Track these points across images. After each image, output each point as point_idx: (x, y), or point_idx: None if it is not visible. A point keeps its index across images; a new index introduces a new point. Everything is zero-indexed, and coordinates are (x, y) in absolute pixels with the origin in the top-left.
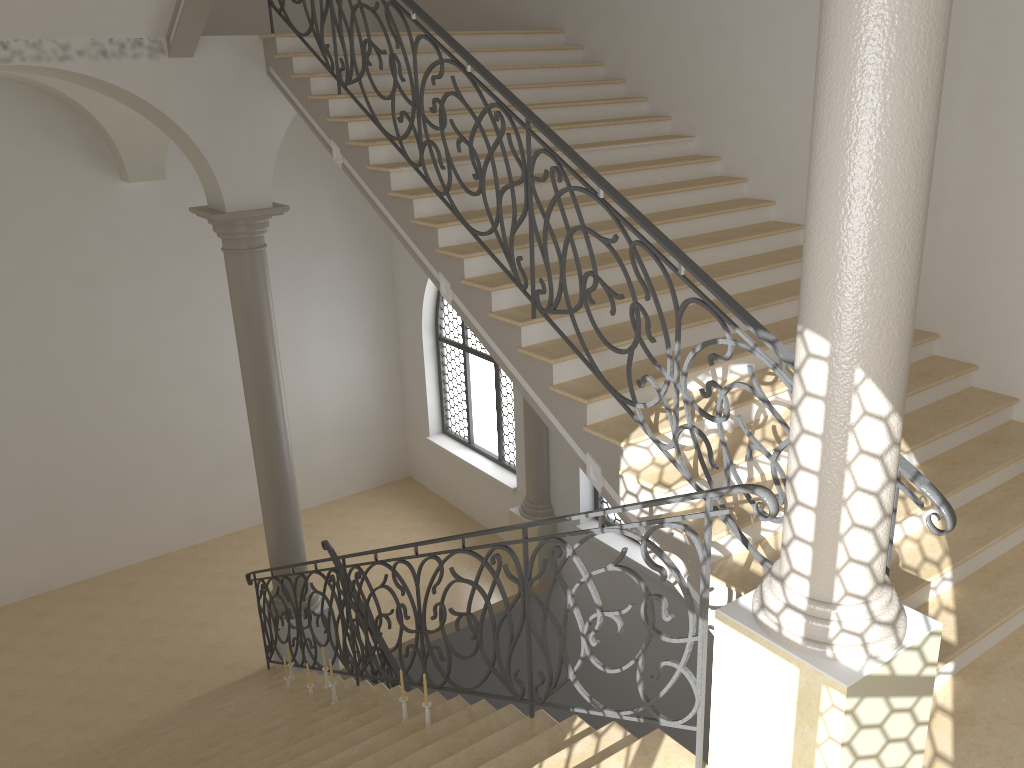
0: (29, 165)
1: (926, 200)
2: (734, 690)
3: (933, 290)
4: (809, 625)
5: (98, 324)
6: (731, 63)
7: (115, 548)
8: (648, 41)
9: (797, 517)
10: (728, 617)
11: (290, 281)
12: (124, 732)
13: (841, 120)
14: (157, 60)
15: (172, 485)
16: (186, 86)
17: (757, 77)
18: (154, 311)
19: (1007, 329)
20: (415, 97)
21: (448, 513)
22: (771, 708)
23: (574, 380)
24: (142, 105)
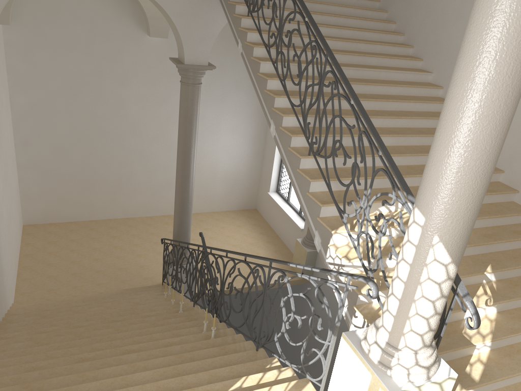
0: (106, 19)
1: (495, 156)
2: (342, 374)
3: None
4: (382, 356)
5: (123, 102)
6: (461, 37)
7: (110, 209)
8: (421, 15)
9: (390, 300)
10: (347, 338)
11: (218, 100)
12: (90, 296)
13: (456, 103)
14: None
15: (142, 186)
16: None
17: None
18: (150, 101)
19: None
20: (280, 27)
21: (269, 232)
22: (356, 389)
23: (321, 192)
24: (155, 3)
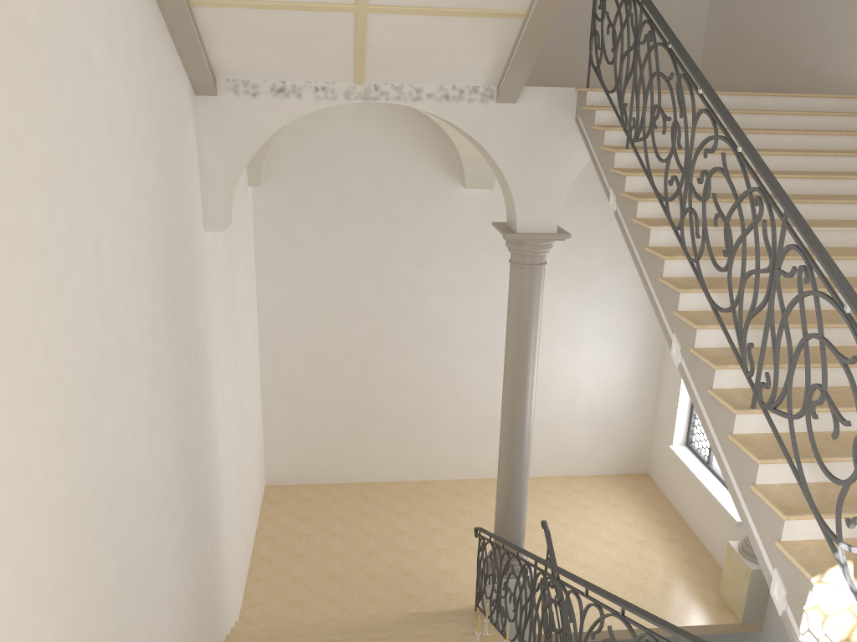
0: (398, 166)
1: None
2: None
3: None
4: None
5: (421, 293)
6: None
7: (397, 465)
8: None
9: None
10: None
11: (577, 284)
12: (354, 621)
13: None
14: (486, 104)
15: (448, 428)
16: (505, 126)
17: None
18: (463, 290)
19: None
20: (686, 165)
21: (672, 520)
22: None
23: (781, 485)
24: (470, 138)
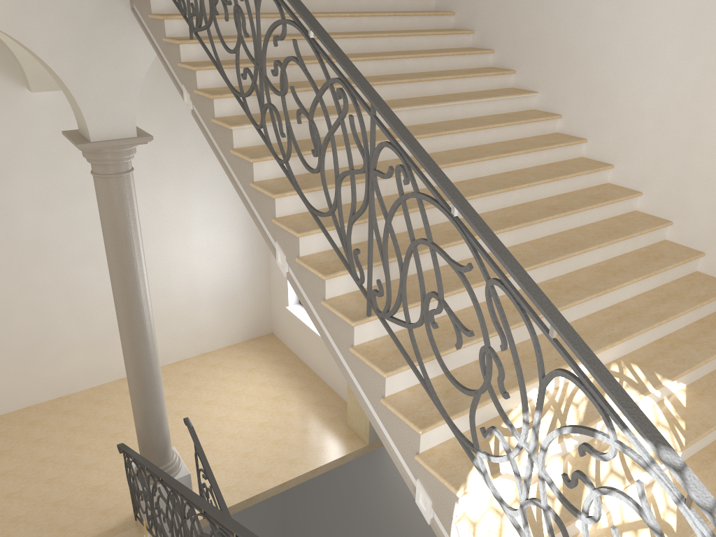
0: None
1: None
2: None
3: None
4: None
5: (8, 211)
6: (582, 25)
7: (26, 390)
8: None
9: None
10: None
11: (176, 177)
12: None
13: None
14: None
15: (74, 341)
16: (48, 19)
17: (608, 42)
18: (57, 200)
19: None
20: (257, 56)
21: (300, 370)
22: None
23: (408, 390)
24: (8, 35)
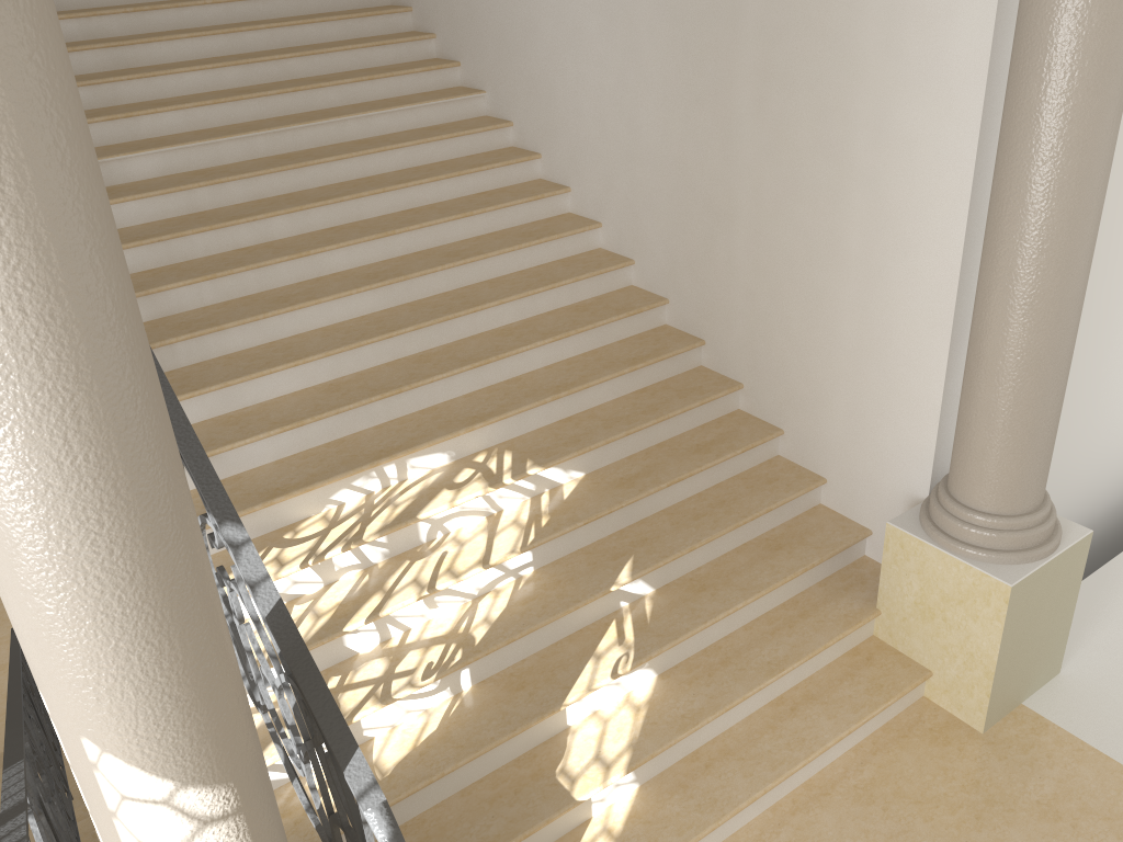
0: None
1: (117, 491)
2: None
3: (733, 327)
4: None
5: None
6: None
7: None
8: None
9: None
10: None
11: None
12: None
13: None
14: None
15: None
16: None
17: (536, 17)
18: None
19: (810, 389)
20: None
21: None
22: None
23: None
24: None
